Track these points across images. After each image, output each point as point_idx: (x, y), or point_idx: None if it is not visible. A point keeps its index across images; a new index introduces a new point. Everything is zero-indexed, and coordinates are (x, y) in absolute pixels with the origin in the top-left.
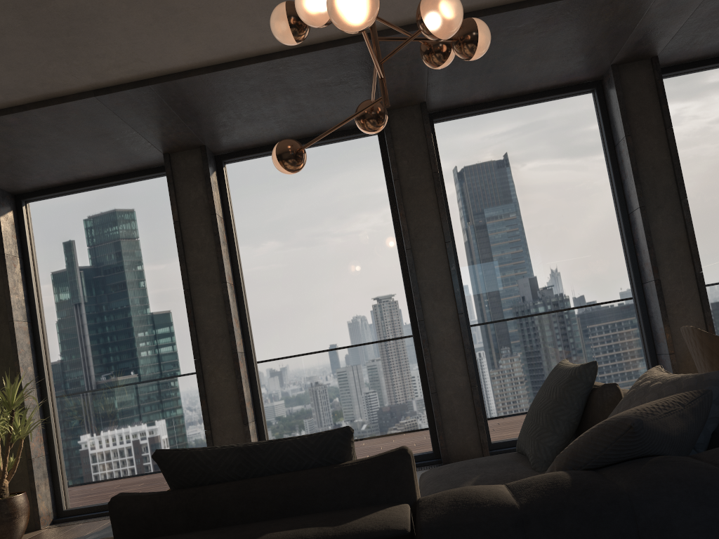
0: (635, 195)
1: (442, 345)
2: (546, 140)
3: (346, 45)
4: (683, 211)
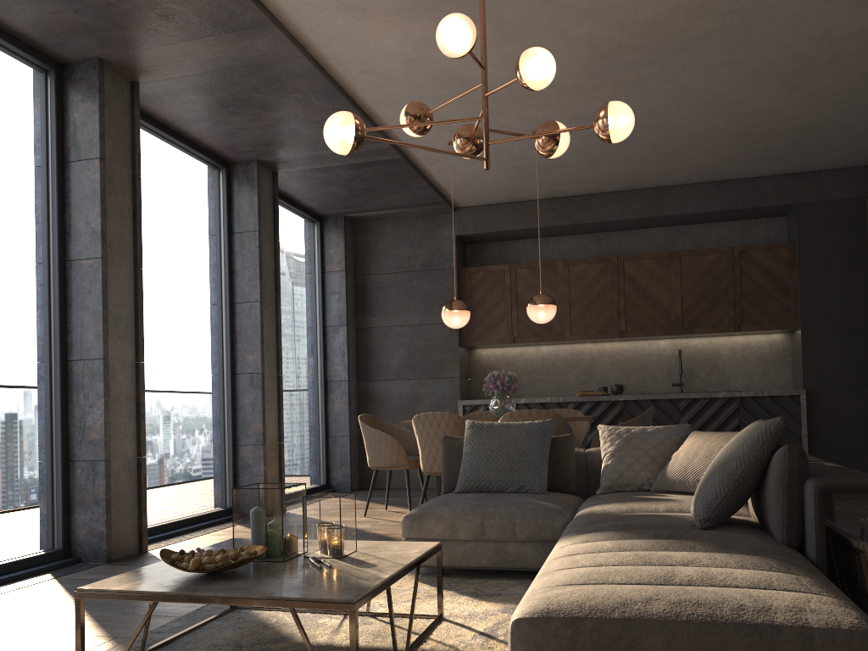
0: (256, 288)
1: (118, 398)
2: (190, 196)
3: (257, 9)
4: (278, 317)
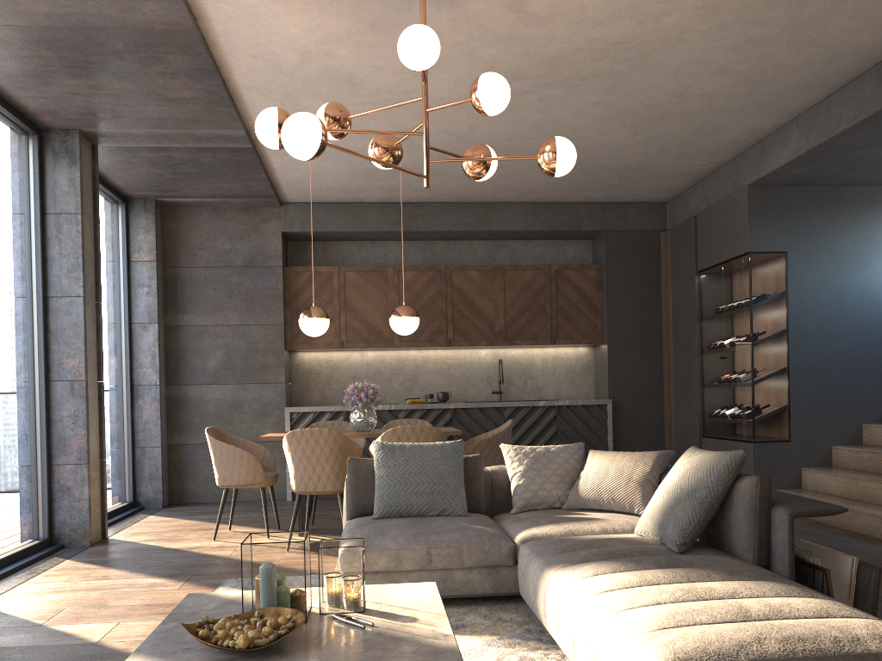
0: (78, 281)
1: None
2: (1, 166)
3: None
4: (99, 315)
